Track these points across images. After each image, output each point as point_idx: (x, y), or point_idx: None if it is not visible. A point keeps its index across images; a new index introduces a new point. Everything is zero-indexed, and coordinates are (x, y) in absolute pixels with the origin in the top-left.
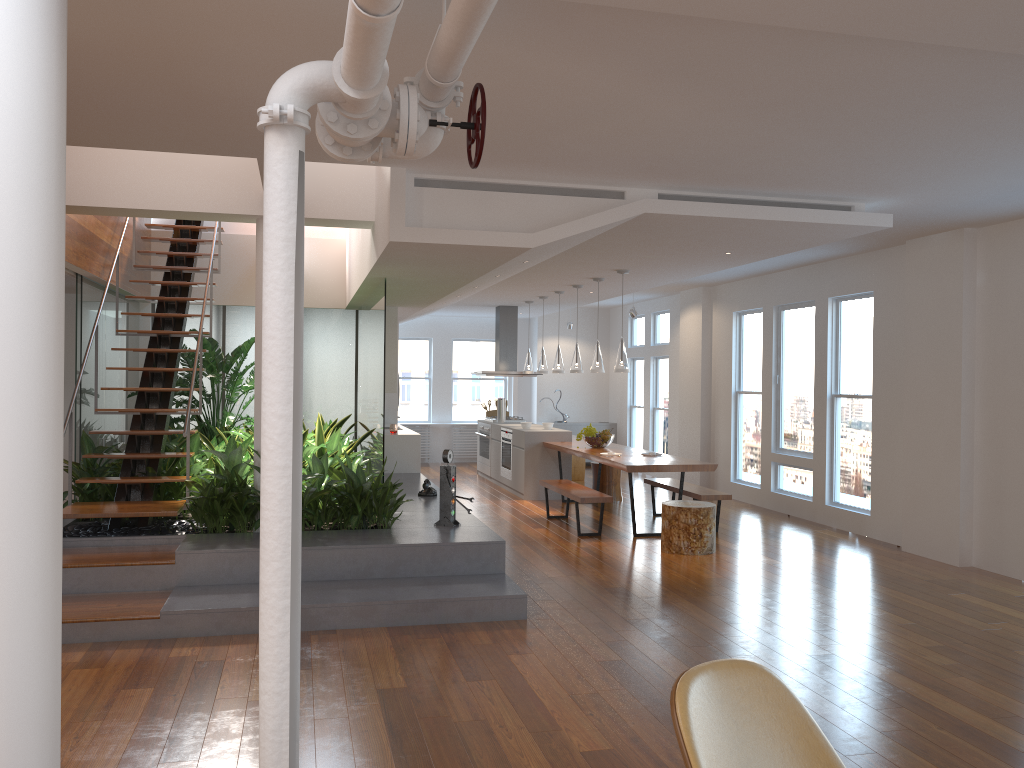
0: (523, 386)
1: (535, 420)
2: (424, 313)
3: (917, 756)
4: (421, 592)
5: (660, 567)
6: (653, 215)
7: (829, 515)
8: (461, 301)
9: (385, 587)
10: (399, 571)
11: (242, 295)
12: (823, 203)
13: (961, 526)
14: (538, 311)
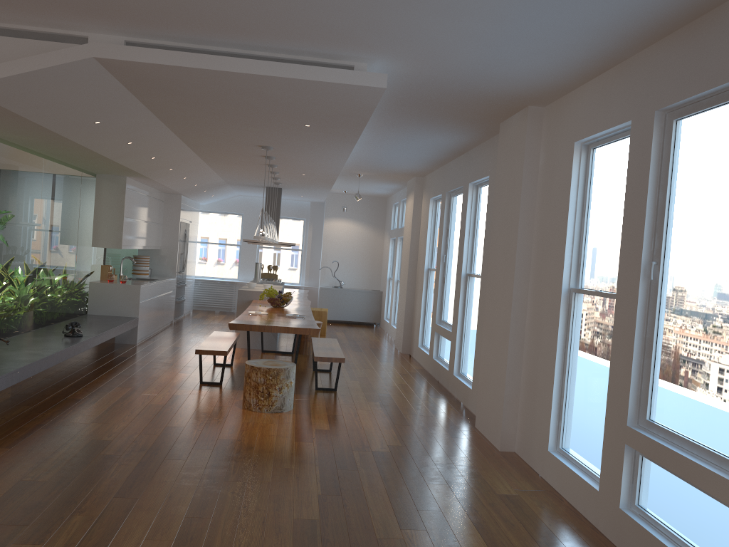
0: (315, 257)
1: (319, 284)
2: (204, 189)
3: None
4: None
5: (200, 422)
6: (111, 62)
7: (454, 385)
8: (226, 180)
9: None
10: None
11: None
12: (317, 61)
13: (505, 410)
14: (311, 195)
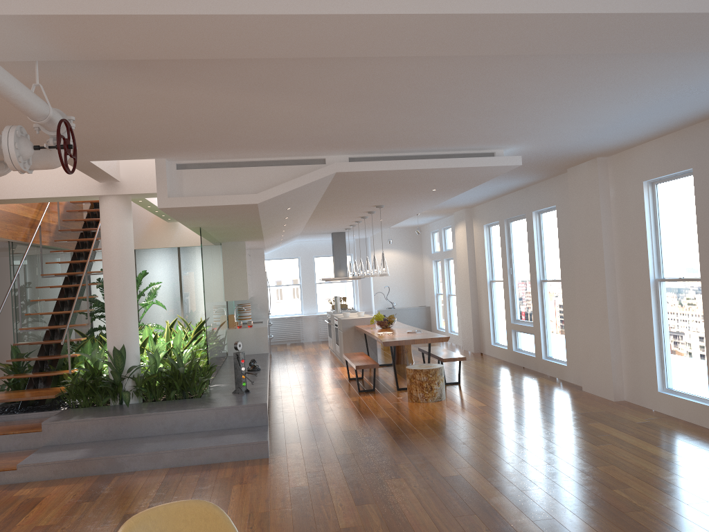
0: (365, 285)
1: (373, 308)
2: (281, 242)
3: None
4: (198, 442)
5: (395, 413)
6: (344, 173)
7: (545, 366)
8: (303, 232)
9: (178, 440)
10: (194, 428)
11: (145, 241)
12: (471, 152)
13: (613, 372)
14: (364, 233)
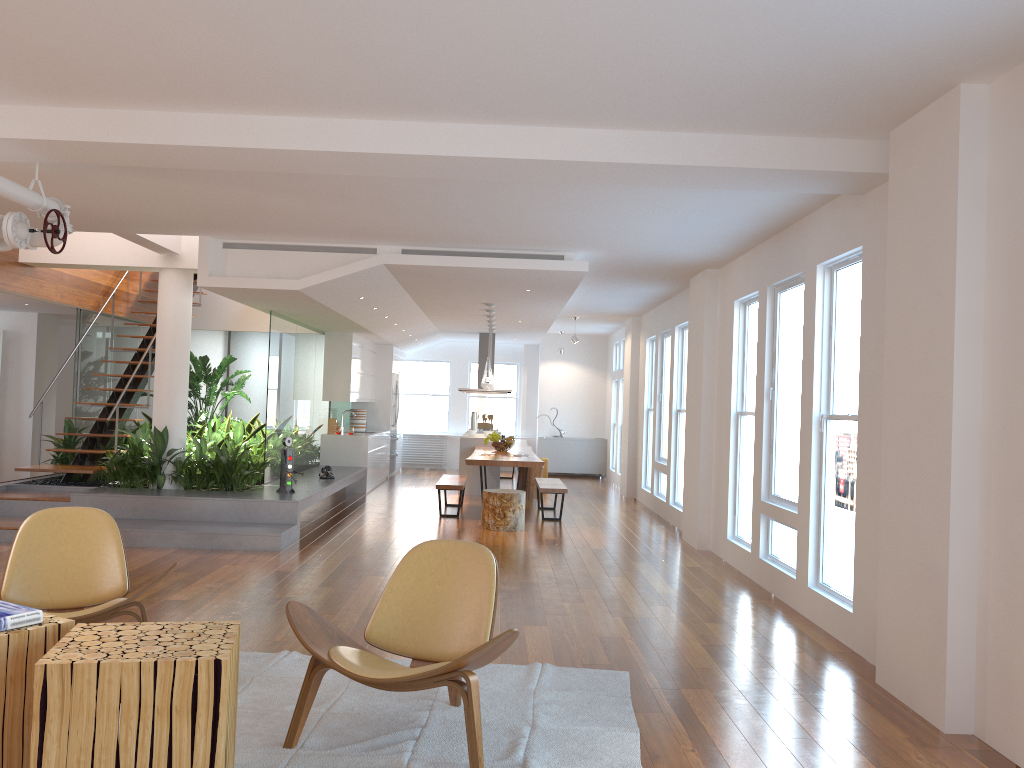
0: (531, 404)
1: (537, 434)
2: (415, 338)
3: (358, 617)
4: (215, 528)
5: (451, 535)
6: (394, 265)
7: (670, 513)
8: (439, 328)
9: (198, 525)
10: (220, 517)
11: (242, 323)
12: (537, 253)
13: (699, 516)
14: (525, 338)
